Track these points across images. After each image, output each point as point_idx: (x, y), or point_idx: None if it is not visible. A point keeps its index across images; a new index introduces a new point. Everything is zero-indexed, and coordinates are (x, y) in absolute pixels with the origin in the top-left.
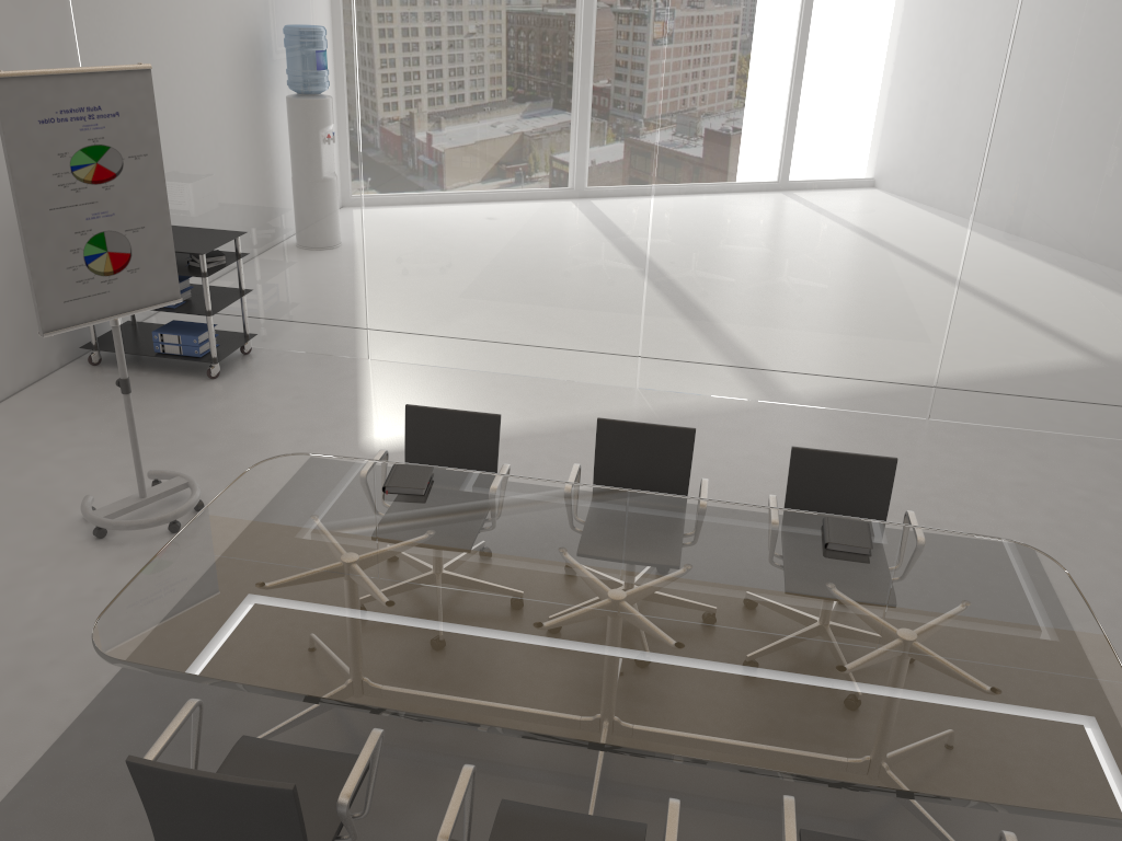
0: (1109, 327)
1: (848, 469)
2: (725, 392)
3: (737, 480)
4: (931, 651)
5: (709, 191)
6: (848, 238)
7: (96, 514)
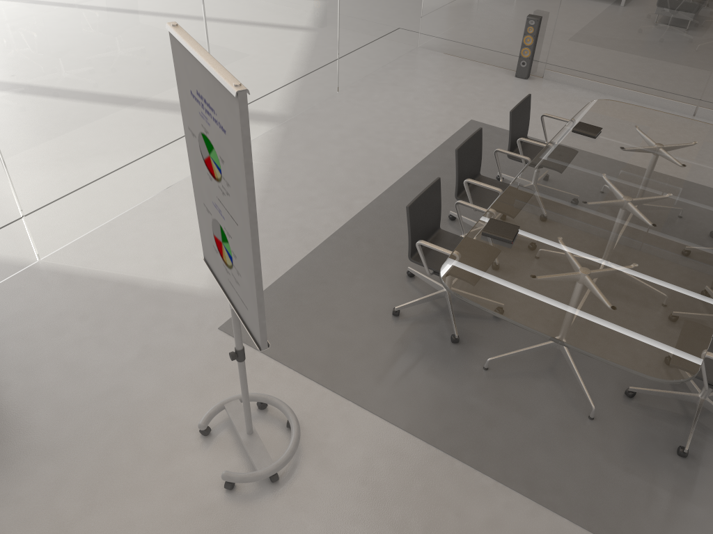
0: (384, 6)
1: (522, 109)
2: (263, 131)
3: (366, 165)
4: (673, 144)
5: None
6: None
7: (265, 467)
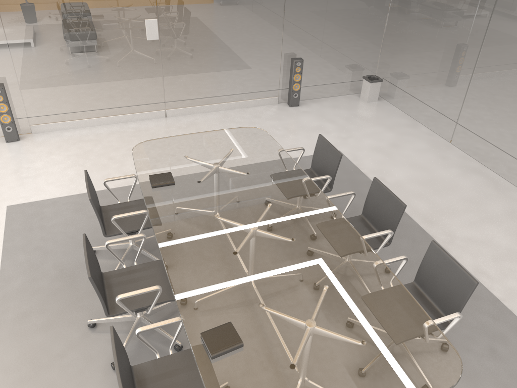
0: None
1: (91, 188)
2: None
3: None
4: (224, 158)
5: None
6: None
7: None
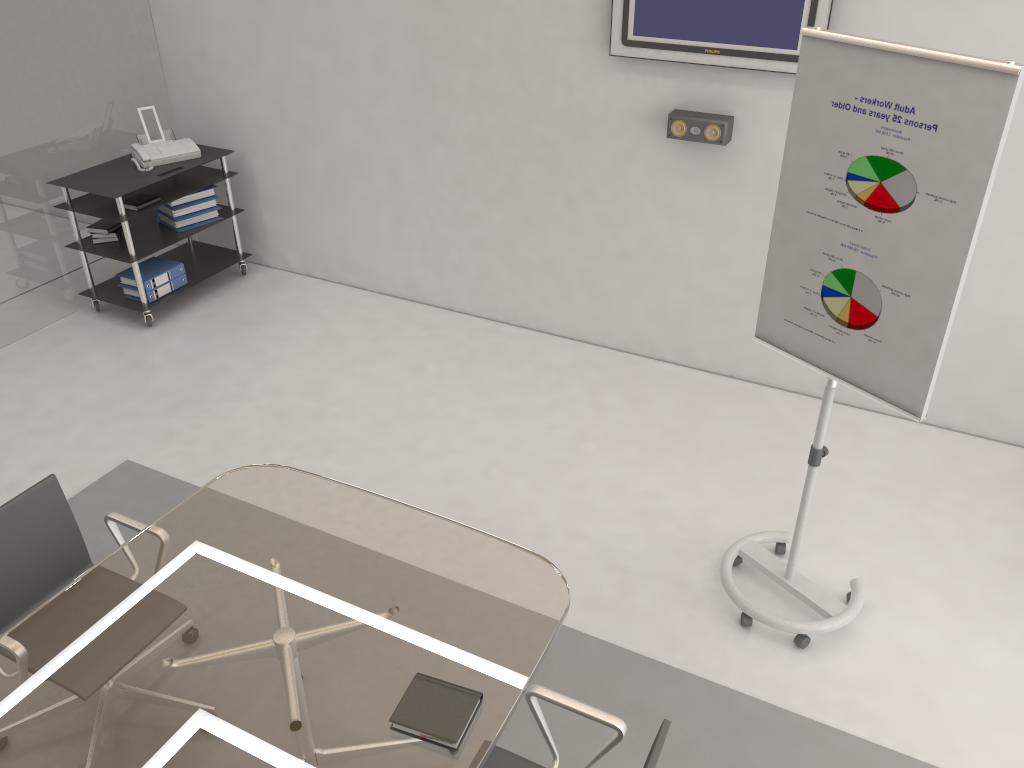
0: None
1: None
2: None
3: None
4: None
5: None
6: None
7: (745, 543)
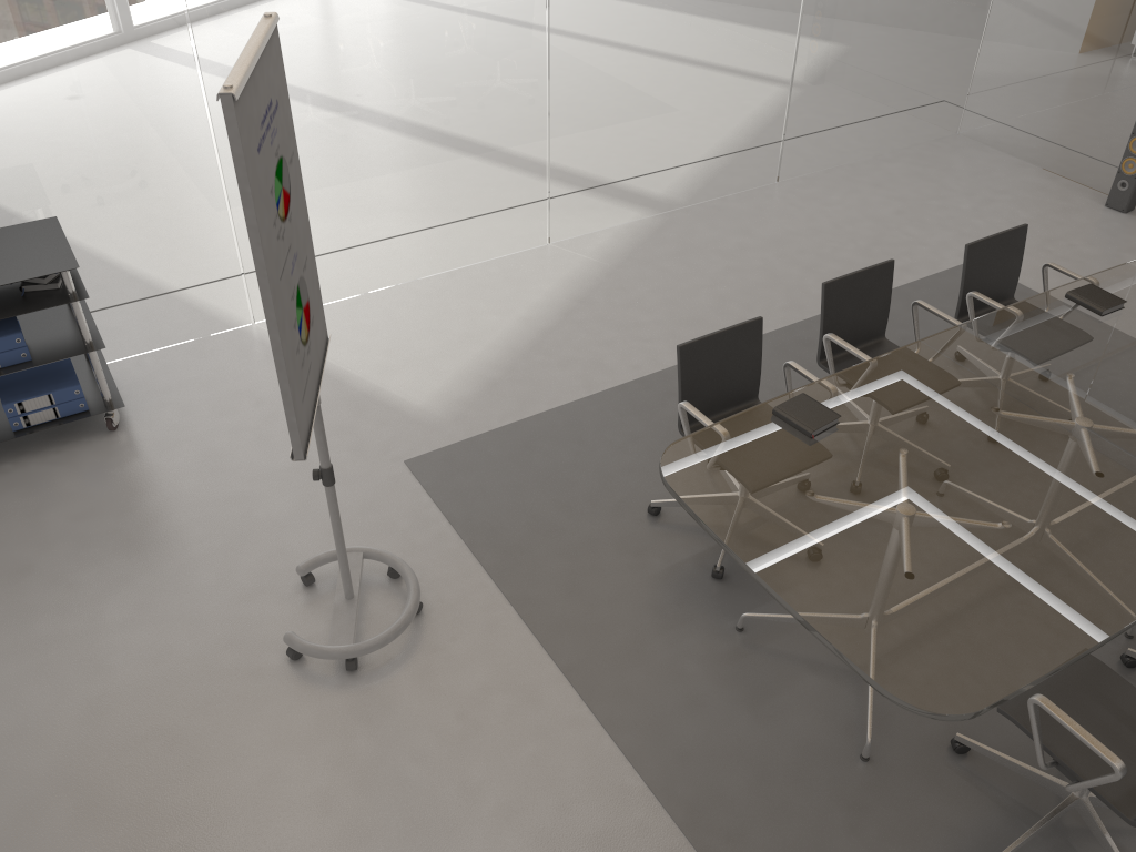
0: (890, 59)
1: (999, 247)
2: (626, 218)
3: (751, 295)
4: None
5: (601, 12)
6: (718, 31)
7: (340, 645)
